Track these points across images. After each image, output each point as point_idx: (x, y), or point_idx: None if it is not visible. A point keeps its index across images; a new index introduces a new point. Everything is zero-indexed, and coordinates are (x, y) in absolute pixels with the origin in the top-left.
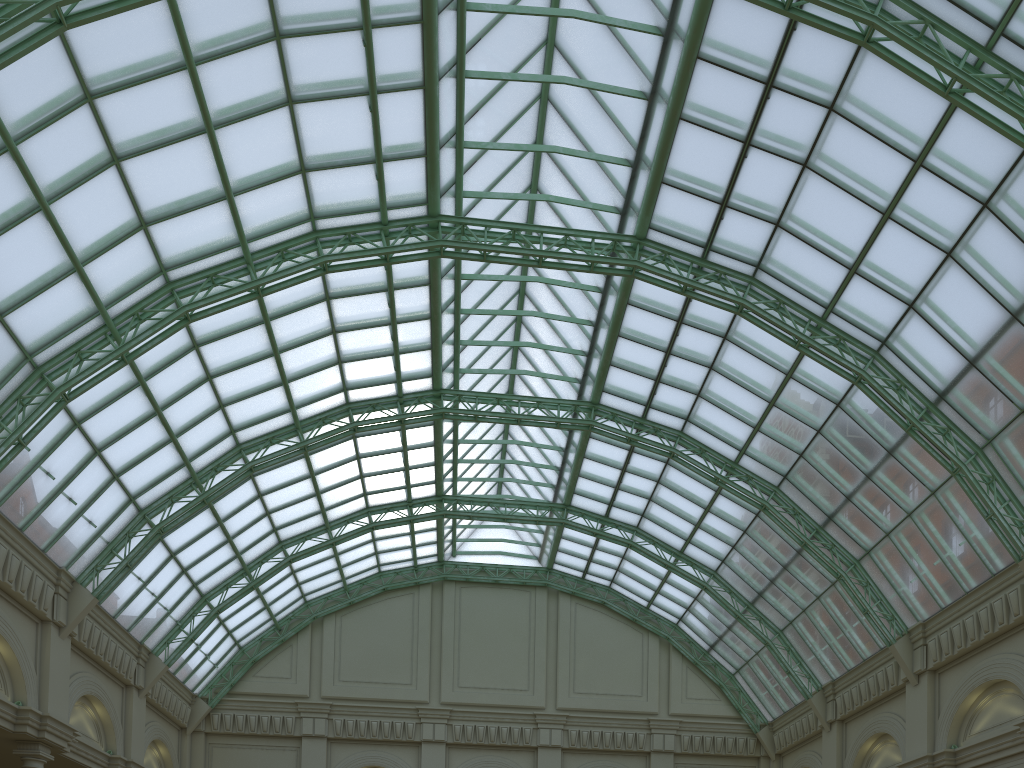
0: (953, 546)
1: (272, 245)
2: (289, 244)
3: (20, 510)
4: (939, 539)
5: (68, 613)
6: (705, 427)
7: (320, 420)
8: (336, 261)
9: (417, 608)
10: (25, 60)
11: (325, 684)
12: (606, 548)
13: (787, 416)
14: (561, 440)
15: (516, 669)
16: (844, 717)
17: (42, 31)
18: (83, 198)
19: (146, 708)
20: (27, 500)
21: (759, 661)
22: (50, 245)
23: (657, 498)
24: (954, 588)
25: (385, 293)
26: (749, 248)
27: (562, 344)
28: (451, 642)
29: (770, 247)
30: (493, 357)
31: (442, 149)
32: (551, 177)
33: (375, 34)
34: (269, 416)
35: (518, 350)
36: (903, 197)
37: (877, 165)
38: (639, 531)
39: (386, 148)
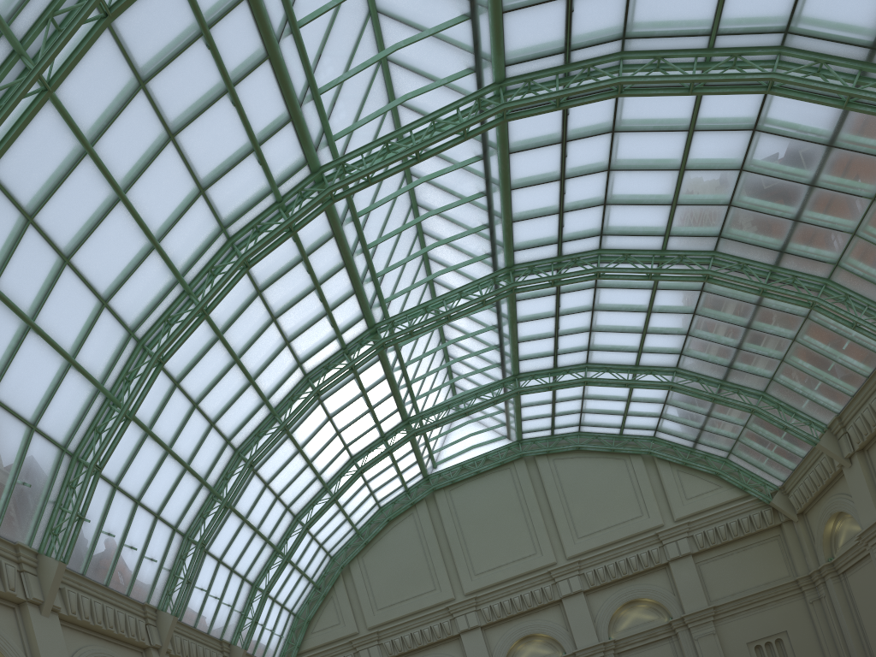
0: None
1: (201, 269)
2: (214, 261)
3: (100, 570)
4: None
5: (160, 636)
6: (622, 231)
7: (289, 400)
8: (253, 254)
9: (420, 524)
10: None
11: (367, 617)
12: (564, 397)
13: (702, 173)
14: (492, 318)
15: (520, 539)
16: (863, 445)
17: None
18: (55, 303)
19: None
20: (102, 561)
21: (750, 432)
22: (46, 353)
23: (597, 326)
24: None
25: (301, 263)
26: (609, 24)
27: (464, 230)
28: (457, 540)
29: (630, 9)
30: (409, 276)
31: (302, 106)
32: (404, 82)
33: (214, 33)
34: (250, 415)
35: (429, 260)
36: None
37: None
38: (590, 366)
39: (258, 132)
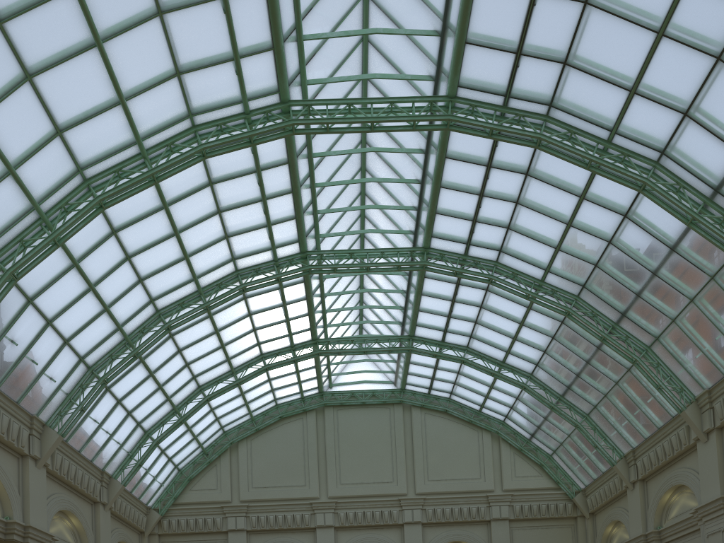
0: None
1: (162, 141)
2: (175, 139)
3: None
4: (719, 316)
5: (41, 449)
6: (515, 254)
7: (217, 285)
8: (211, 147)
9: (306, 429)
10: None
11: (242, 491)
12: (444, 367)
13: (582, 233)
14: (403, 284)
15: (383, 467)
16: (644, 477)
17: None
18: (7, 111)
19: (112, 519)
20: None
21: (571, 441)
22: None
23: (481, 320)
24: None
25: (254, 174)
26: (542, 89)
27: (397, 205)
28: (333, 451)
29: (560, 85)
30: (345, 225)
31: (286, 42)
32: (377, 65)
33: None
34: (178, 286)
35: (364, 218)
36: (675, 13)
37: None
38: (469, 349)
39: (241, 46)
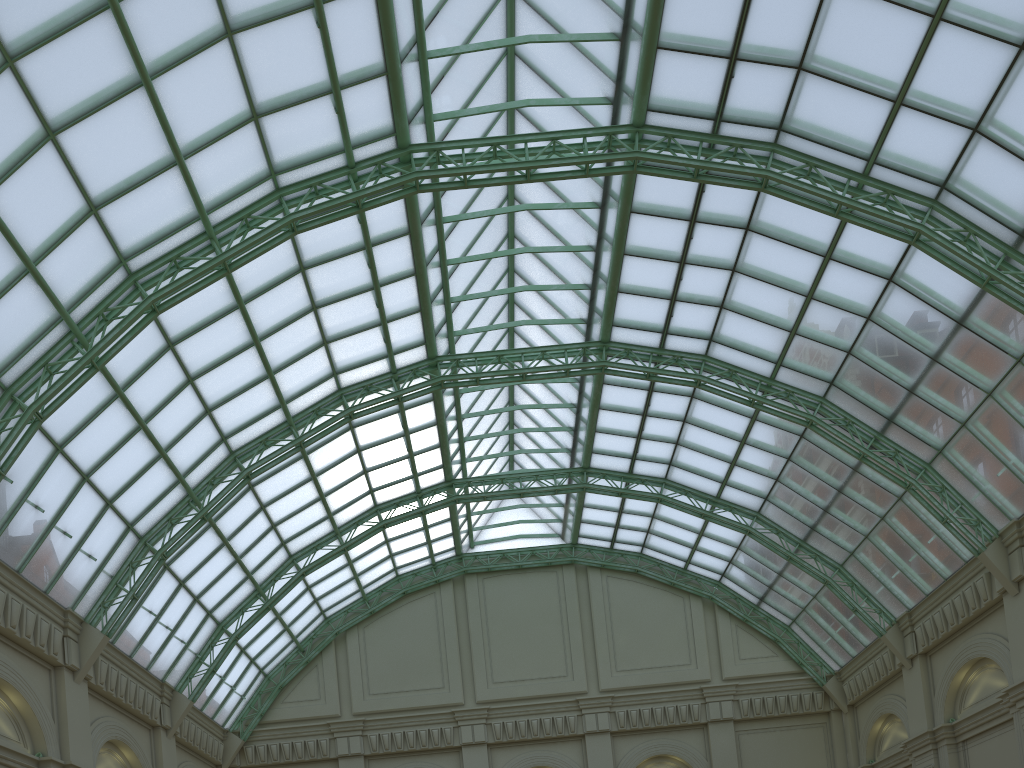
0: None
1: (234, 213)
2: (252, 209)
3: (14, 550)
4: None
5: (80, 656)
6: (733, 344)
7: (313, 412)
8: (304, 217)
9: (440, 607)
10: None
11: (355, 700)
12: (633, 509)
13: (829, 308)
14: (572, 395)
15: (552, 655)
16: (927, 649)
17: None
18: (23, 184)
19: (177, 748)
20: (19, 538)
21: (818, 605)
22: None
23: (685, 440)
24: None
25: (363, 252)
26: (768, 107)
27: (561, 283)
28: (480, 637)
29: (793, 99)
30: (488, 316)
31: (404, 63)
32: (528, 87)
33: None
34: (259, 416)
35: (514, 305)
36: None
37: None
38: (668, 482)
39: (342, 72)
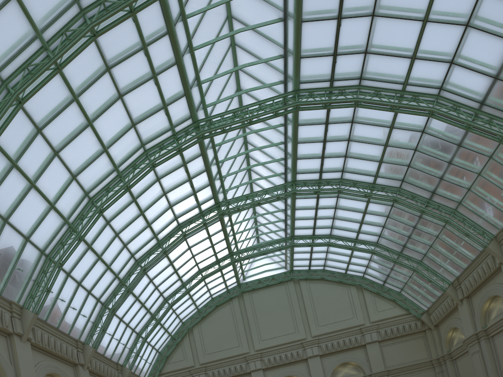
0: None
1: (129, 164)
2: (136, 161)
3: (55, 319)
4: (500, 180)
5: (84, 358)
6: (353, 171)
7: (168, 237)
8: (157, 160)
9: (233, 309)
10: (11, 125)
11: (200, 358)
12: (317, 250)
13: (396, 149)
14: (282, 205)
15: (287, 323)
16: (468, 294)
17: (14, 109)
18: (47, 175)
19: None
20: (57, 314)
21: (412, 280)
22: (39, 201)
23: (337, 216)
24: None
25: (183, 167)
26: (354, 71)
27: (271, 159)
28: (253, 320)
29: (365, 65)
30: (239, 178)
31: (192, 89)
32: (246, 81)
33: (149, 48)
34: (146, 243)
35: (250, 170)
36: (432, 6)
37: None
38: (332, 236)
39: (167, 99)
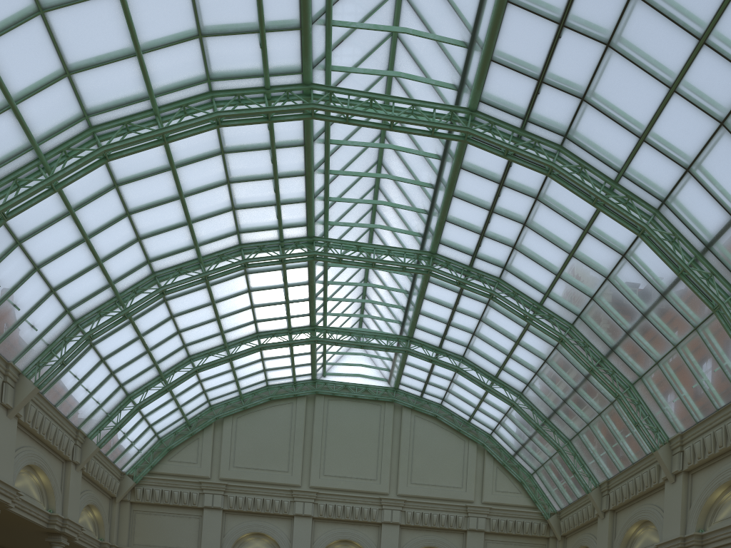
0: (709, 372)
1: (176, 101)
2: (190, 101)
3: None
4: (698, 366)
5: (14, 398)
6: (518, 274)
7: (218, 256)
8: (227, 116)
9: (295, 414)
10: None
11: (223, 469)
12: (439, 373)
13: (583, 265)
14: (407, 285)
15: (368, 463)
16: (615, 508)
17: None
18: (14, 42)
19: (83, 480)
20: None
21: (552, 464)
22: None
23: (479, 333)
24: (708, 406)
25: (269, 151)
26: (559, 120)
27: (409, 205)
28: (319, 441)
29: (576, 119)
30: (356, 216)
31: (314, 24)
32: (404, 62)
33: None
34: (177, 250)
35: (376, 212)
36: (687, 72)
37: (668, 44)
38: (464, 359)
39: (268, 19)
